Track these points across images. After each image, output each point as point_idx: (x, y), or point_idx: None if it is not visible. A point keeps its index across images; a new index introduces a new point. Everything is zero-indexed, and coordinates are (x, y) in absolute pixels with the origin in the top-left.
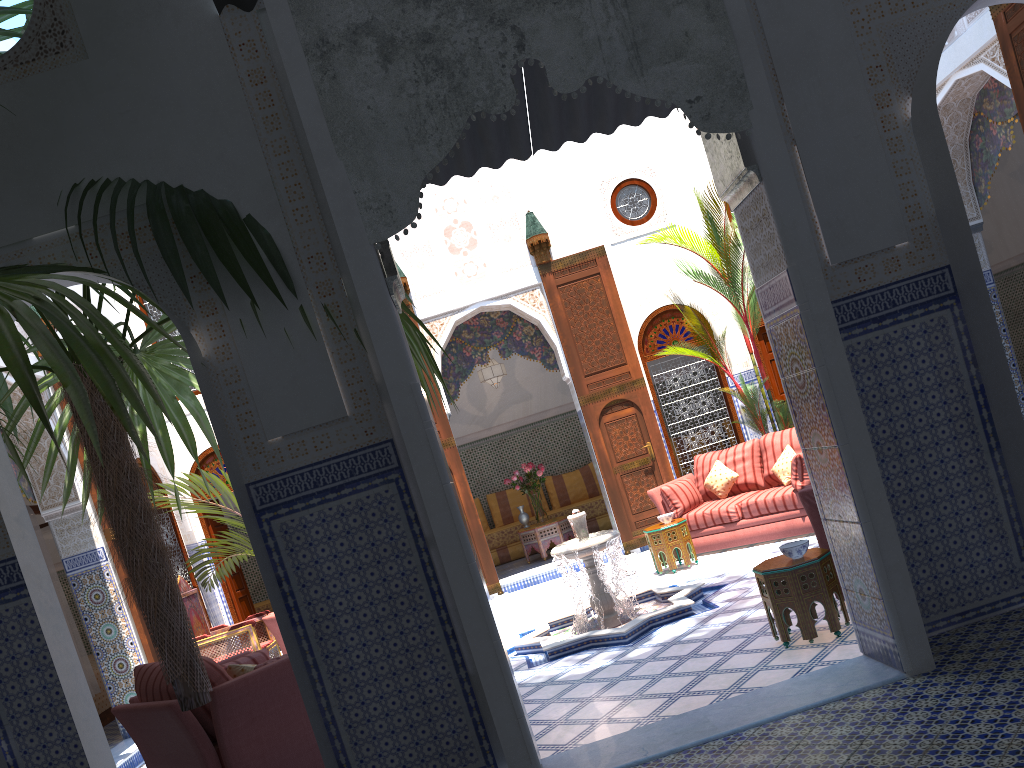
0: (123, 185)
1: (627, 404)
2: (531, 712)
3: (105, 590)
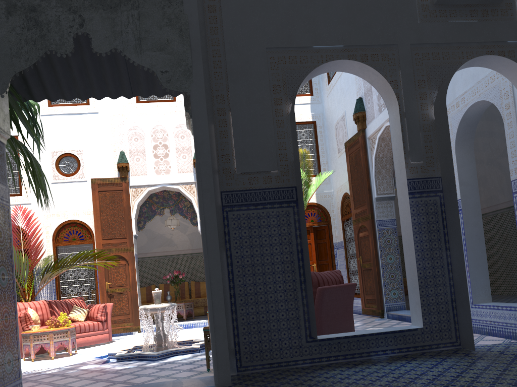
0: None
1: None
2: (71, 382)
3: None
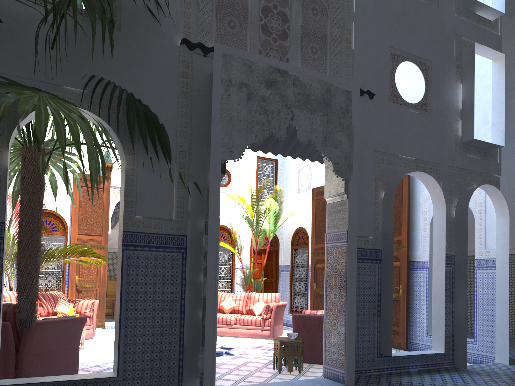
0: (115, 86)
1: None
2: None
3: None
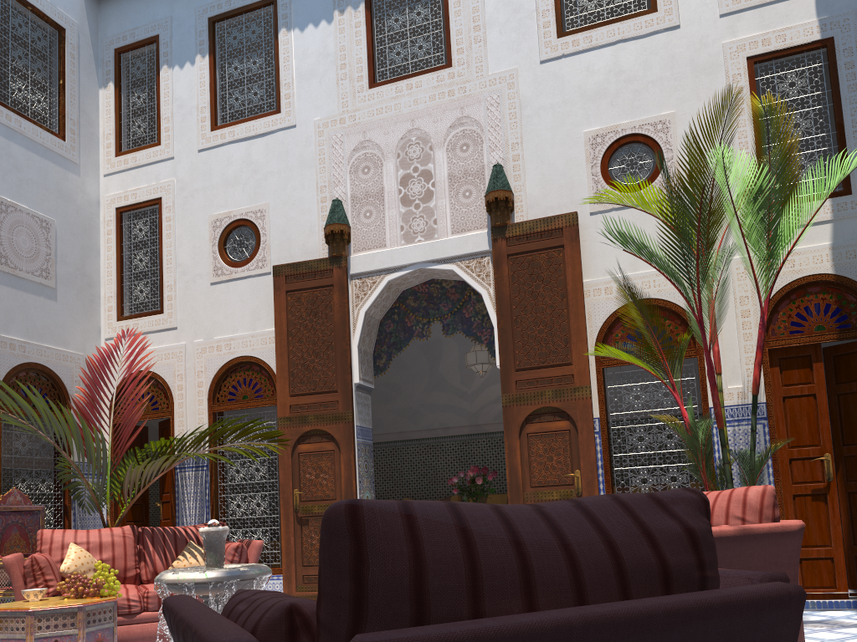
0: None
1: (561, 415)
2: None
3: None
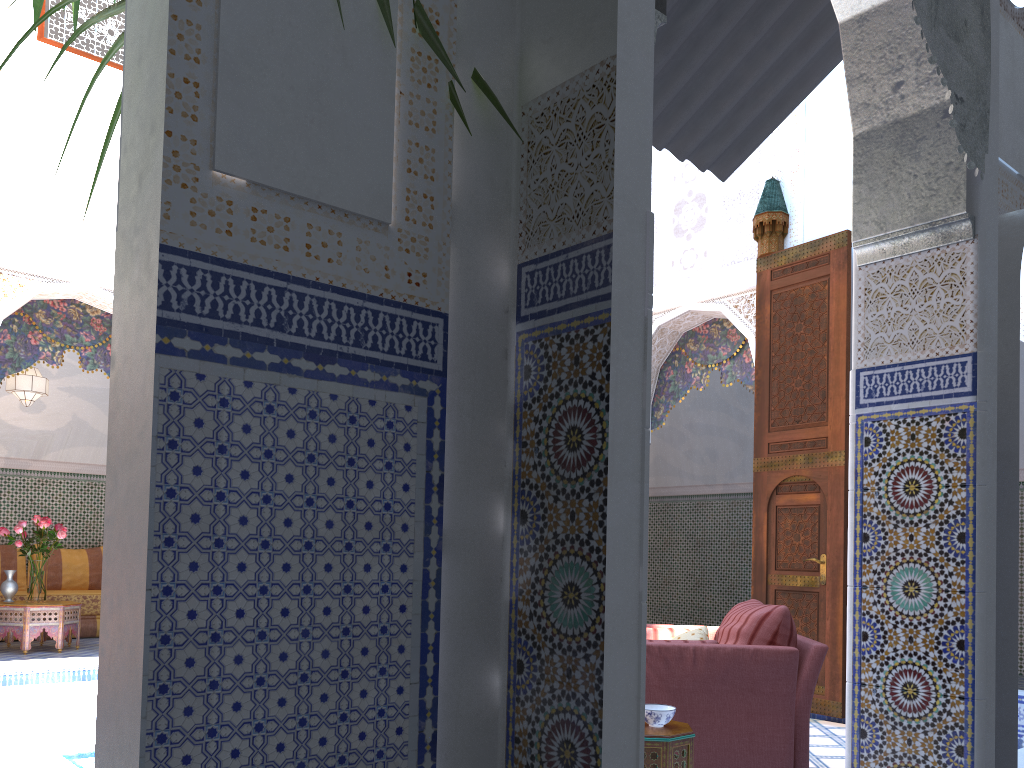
0: None
1: None
2: None
3: None
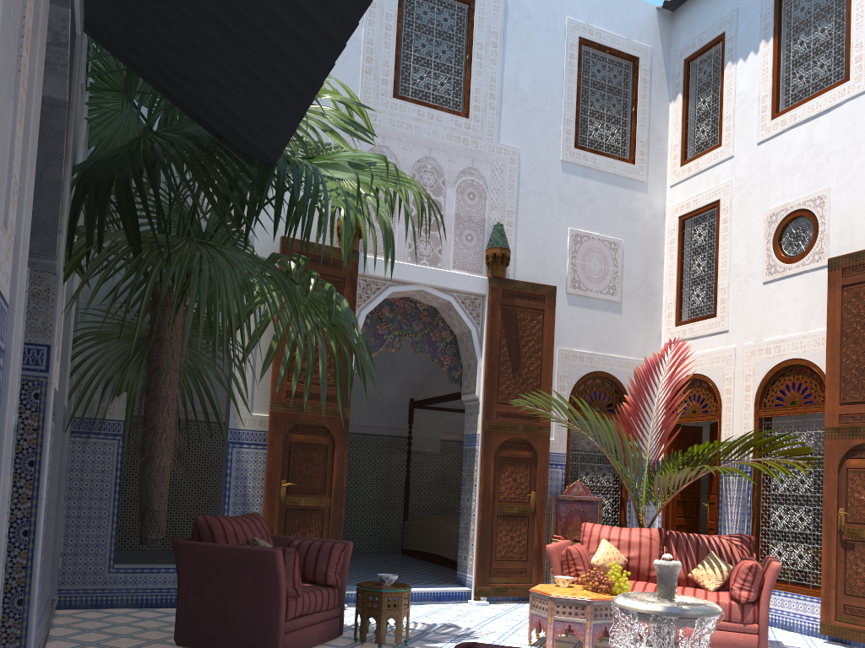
0: None
1: None
2: None
3: (472, 467)
